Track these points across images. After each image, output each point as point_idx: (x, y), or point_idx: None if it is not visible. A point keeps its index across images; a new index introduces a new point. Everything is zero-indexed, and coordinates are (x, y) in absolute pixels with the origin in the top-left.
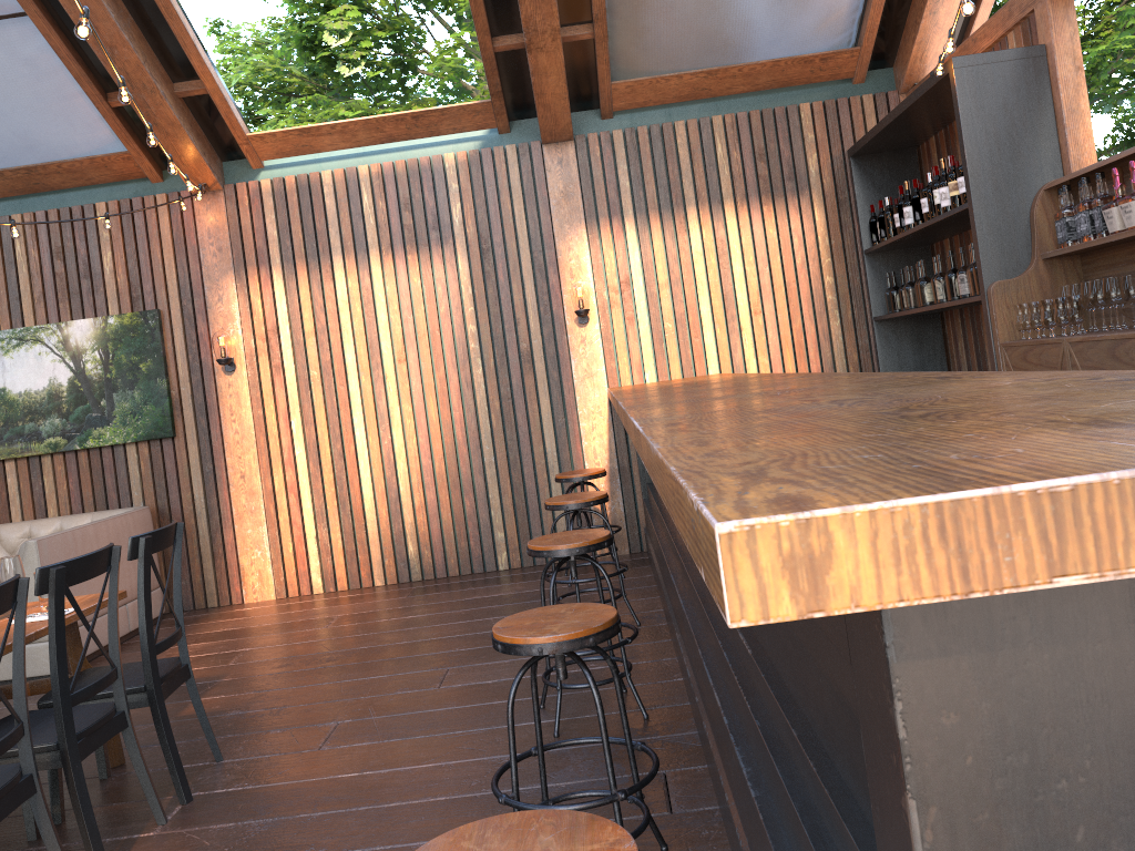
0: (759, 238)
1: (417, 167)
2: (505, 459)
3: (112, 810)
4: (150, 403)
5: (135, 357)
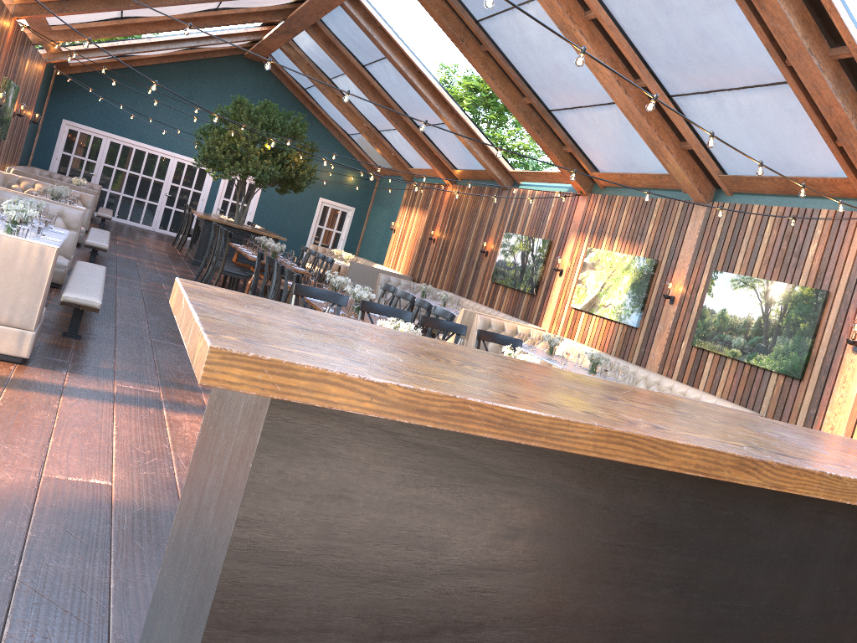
0: None
1: None
2: None
3: None
4: (795, 351)
5: (799, 317)
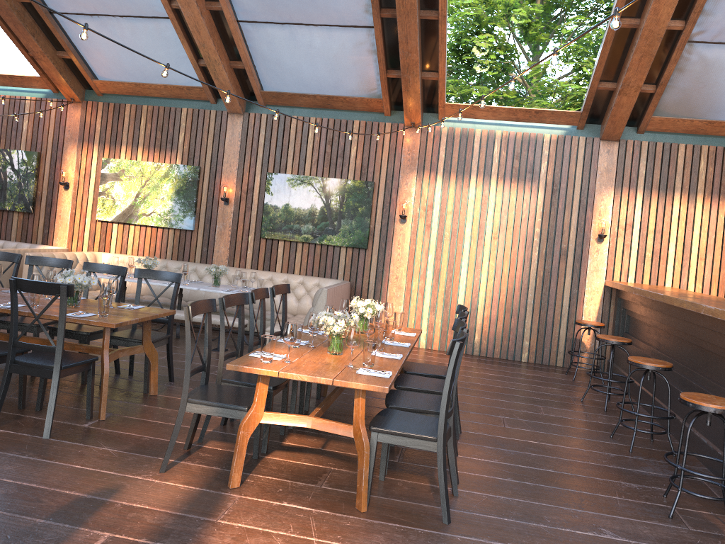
0: (713, 218)
1: (527, 138)
2: (539, 303)
3: None
4: (359, 229)
5: (357, 203)
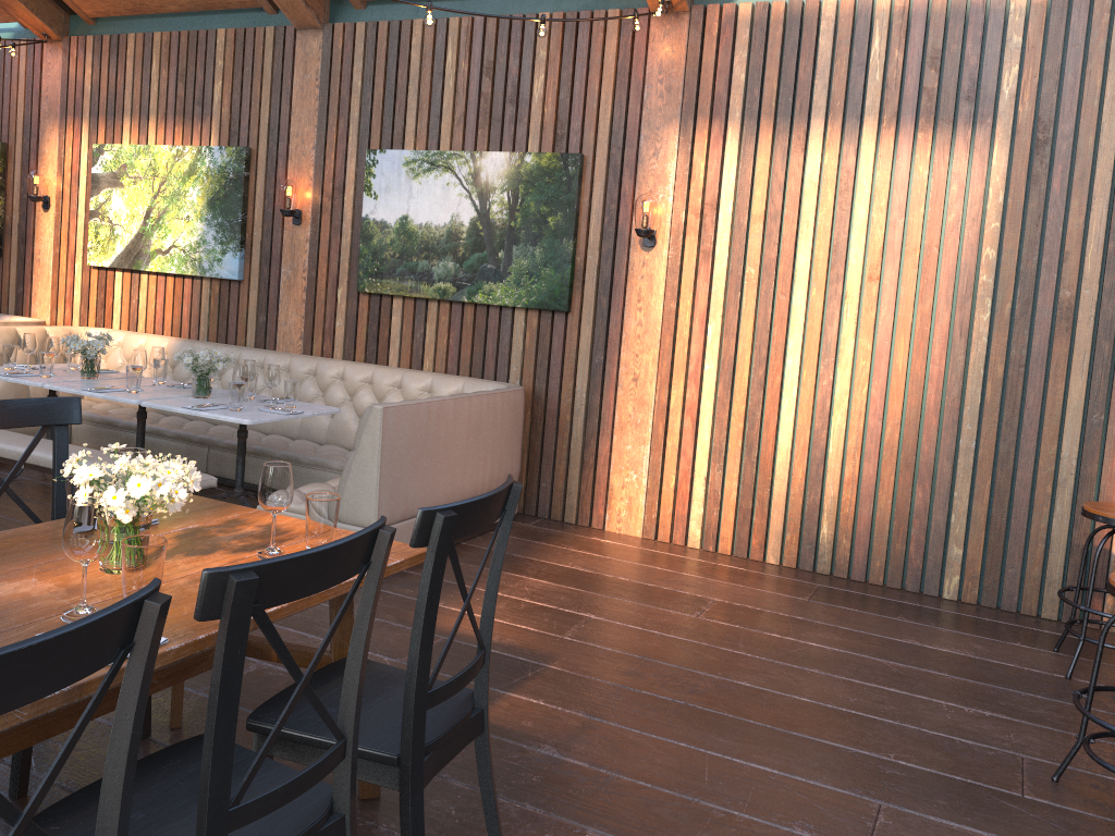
0: None
1: (964, 6)
2: (992, 450)
3: None
4: (549, 266)
5: (545, 207)
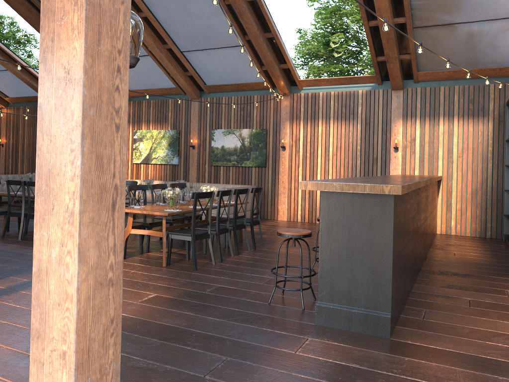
0: (465, 130)
1: (349, 94)
2: None
3: (239, 247)
4: (260, 156)
5: (258, 142)
